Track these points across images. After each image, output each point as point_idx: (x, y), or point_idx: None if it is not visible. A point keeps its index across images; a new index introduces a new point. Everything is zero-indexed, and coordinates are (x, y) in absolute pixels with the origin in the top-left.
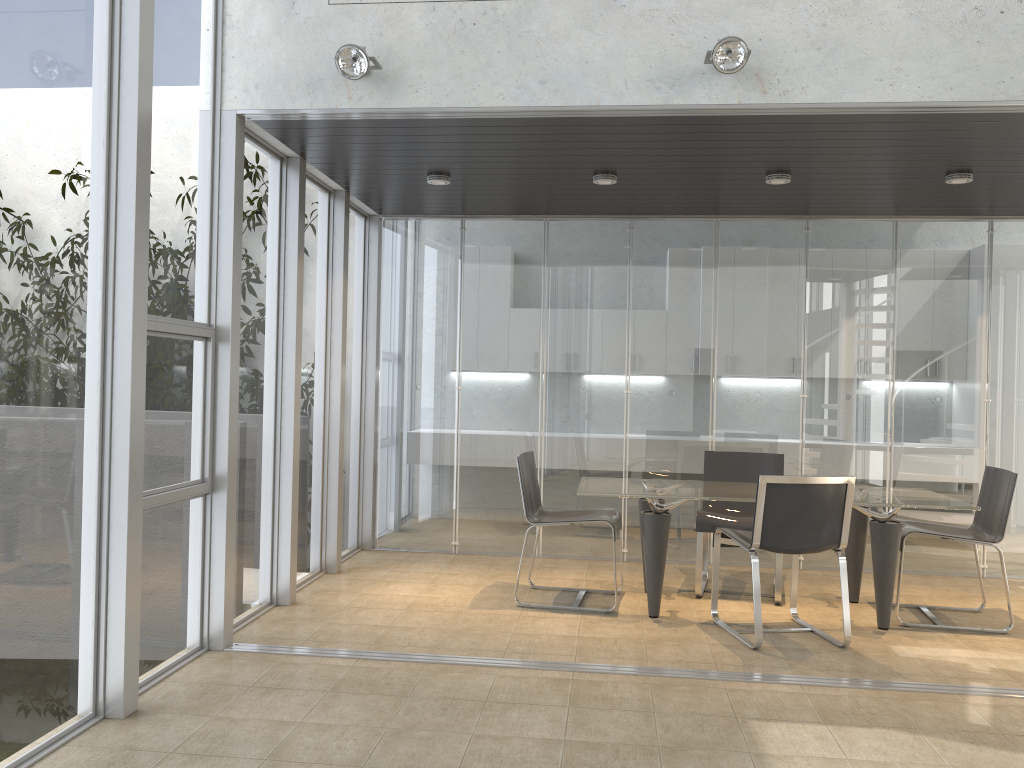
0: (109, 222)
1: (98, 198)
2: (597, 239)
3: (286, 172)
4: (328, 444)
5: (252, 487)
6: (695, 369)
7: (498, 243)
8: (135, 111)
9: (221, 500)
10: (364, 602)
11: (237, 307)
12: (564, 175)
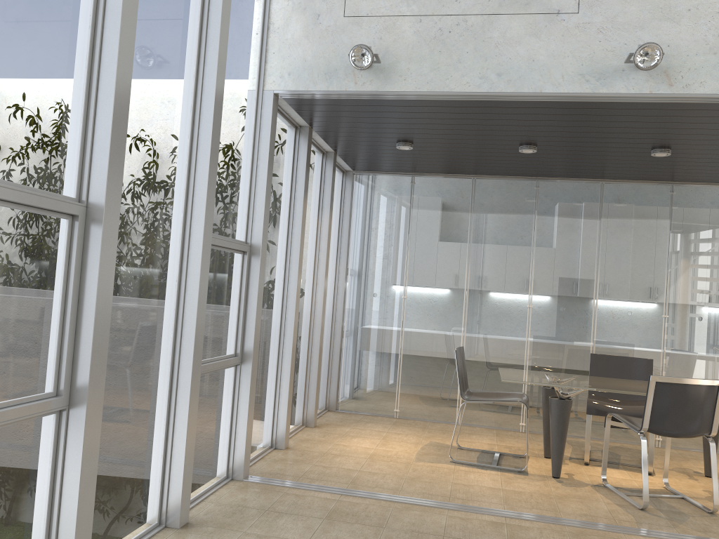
0: (191, 165)
1: (185, 147)
2: (511, 193)
3: (299, 137)
4: (312, 333)
5: (264, 361)
6: (582, 292)
7: (438, 194)
8: (214, 86)
9: (247, 370)
10: (337, 450)
11: (266, 231)
12: (497, 145)
